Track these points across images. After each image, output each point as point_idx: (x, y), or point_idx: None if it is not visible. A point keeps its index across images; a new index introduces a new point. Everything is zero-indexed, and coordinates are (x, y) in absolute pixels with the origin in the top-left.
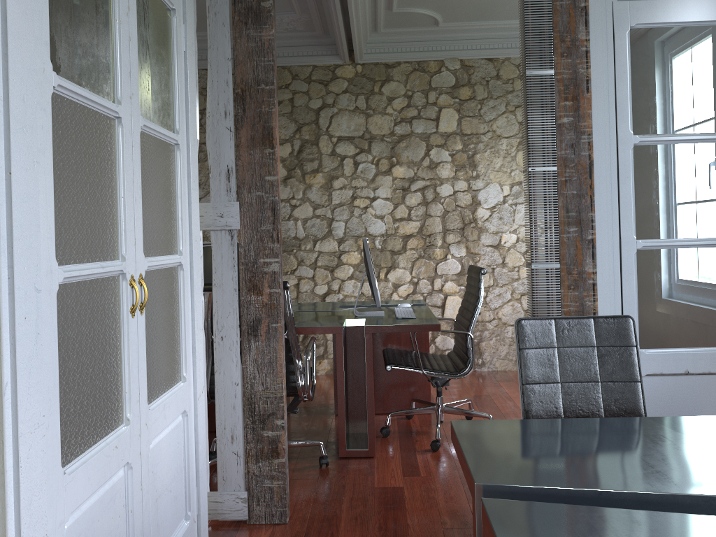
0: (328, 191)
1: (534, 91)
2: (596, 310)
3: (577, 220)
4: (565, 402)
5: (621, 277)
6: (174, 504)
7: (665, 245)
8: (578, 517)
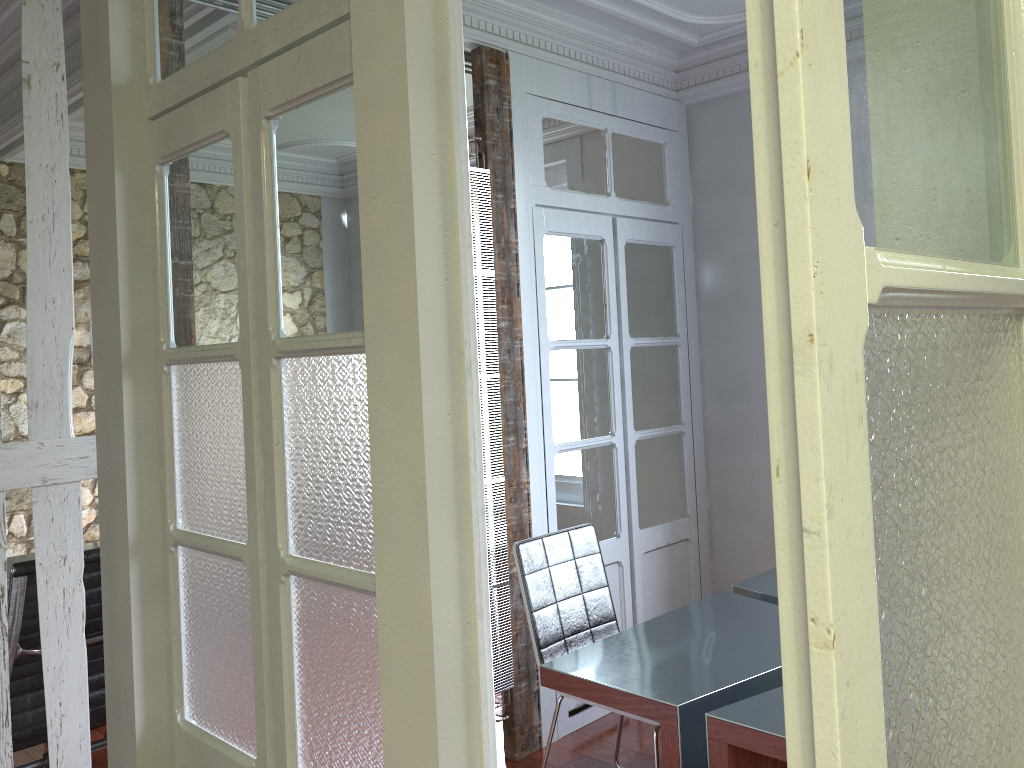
0: None
1: (480, 292)
2: (530, 521)
3: (514, 429)
4: (563, 621)
5: (546, 483)
6: None
7: (574, 447)
8: (777, 700)
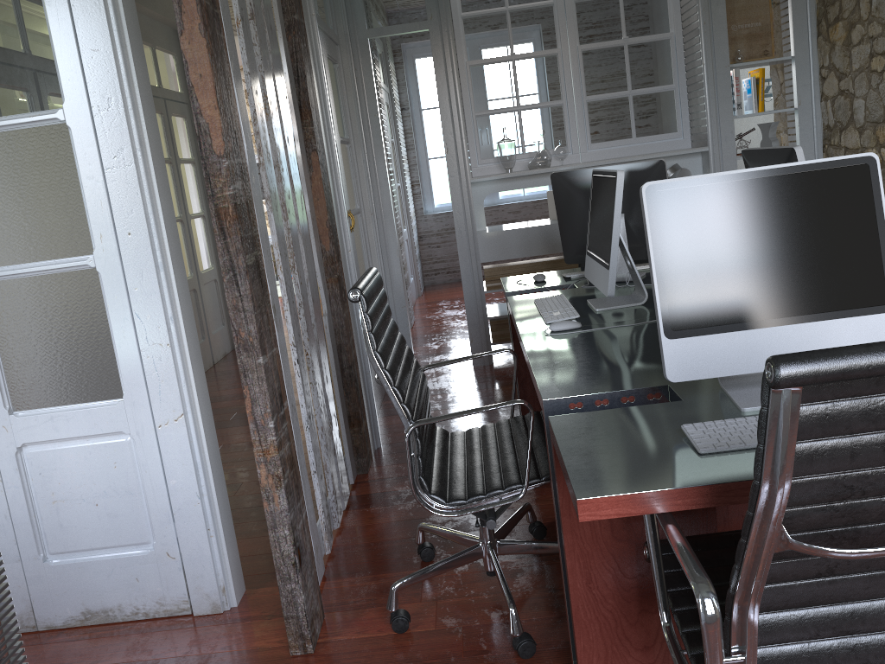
0: None
1: None
2: None
3: None
4: None
5: None
6: (109, 520)
7: None
8: None
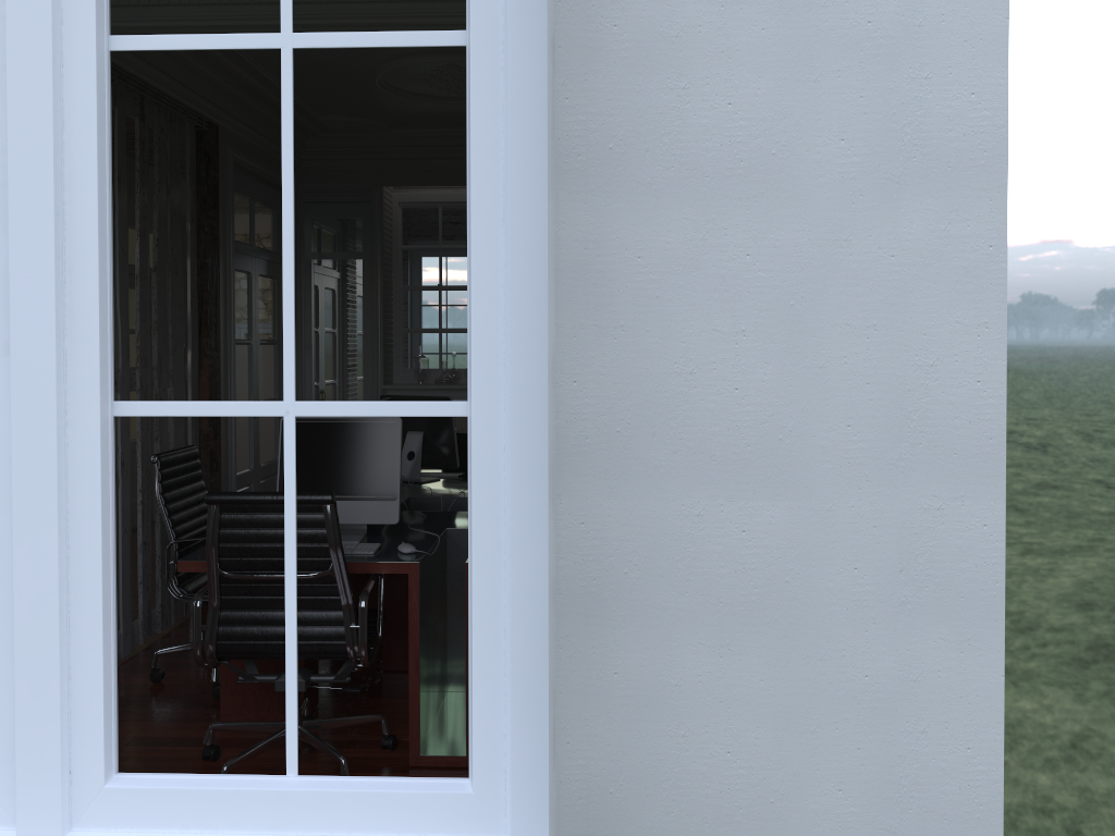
0: None
1: None
2: None
3: None
4: None
5: None
6: None
7: None
8: None
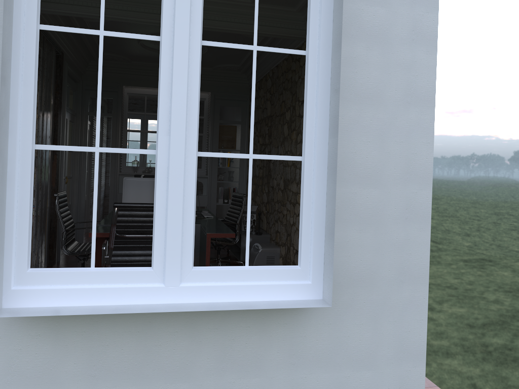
0: (296, 144)
1: None
2: None
3: None
4: None
5: None
6: None
7: None
8: None
